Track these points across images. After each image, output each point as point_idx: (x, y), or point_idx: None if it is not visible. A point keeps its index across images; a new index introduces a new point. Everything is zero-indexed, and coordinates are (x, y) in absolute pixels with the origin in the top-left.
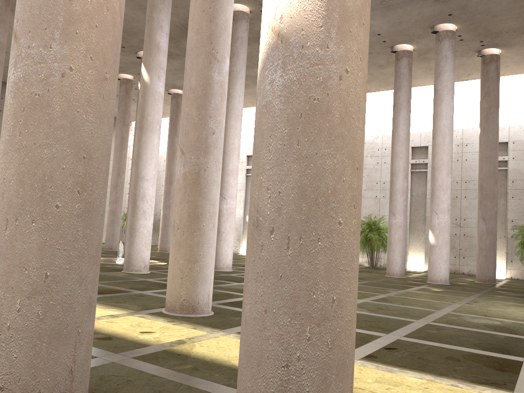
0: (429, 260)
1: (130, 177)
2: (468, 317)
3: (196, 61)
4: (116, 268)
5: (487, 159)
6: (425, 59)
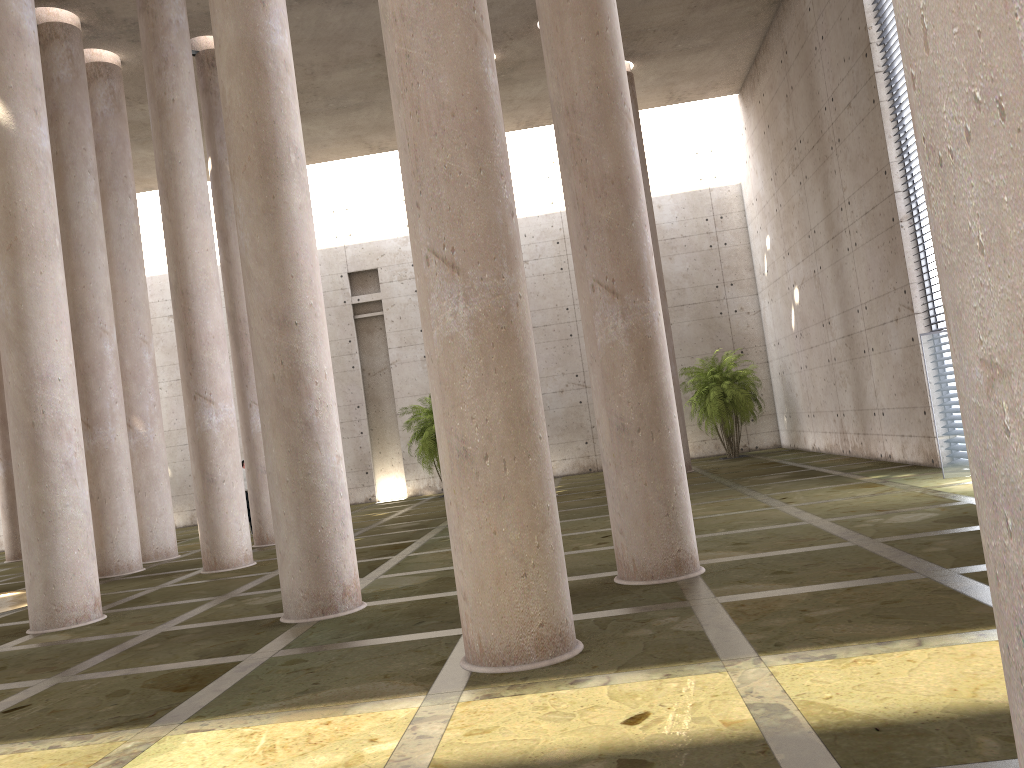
0: None
1: None
2: (874, 518)
3: (442, 36)
4: None
5: None
6: (508, 81)
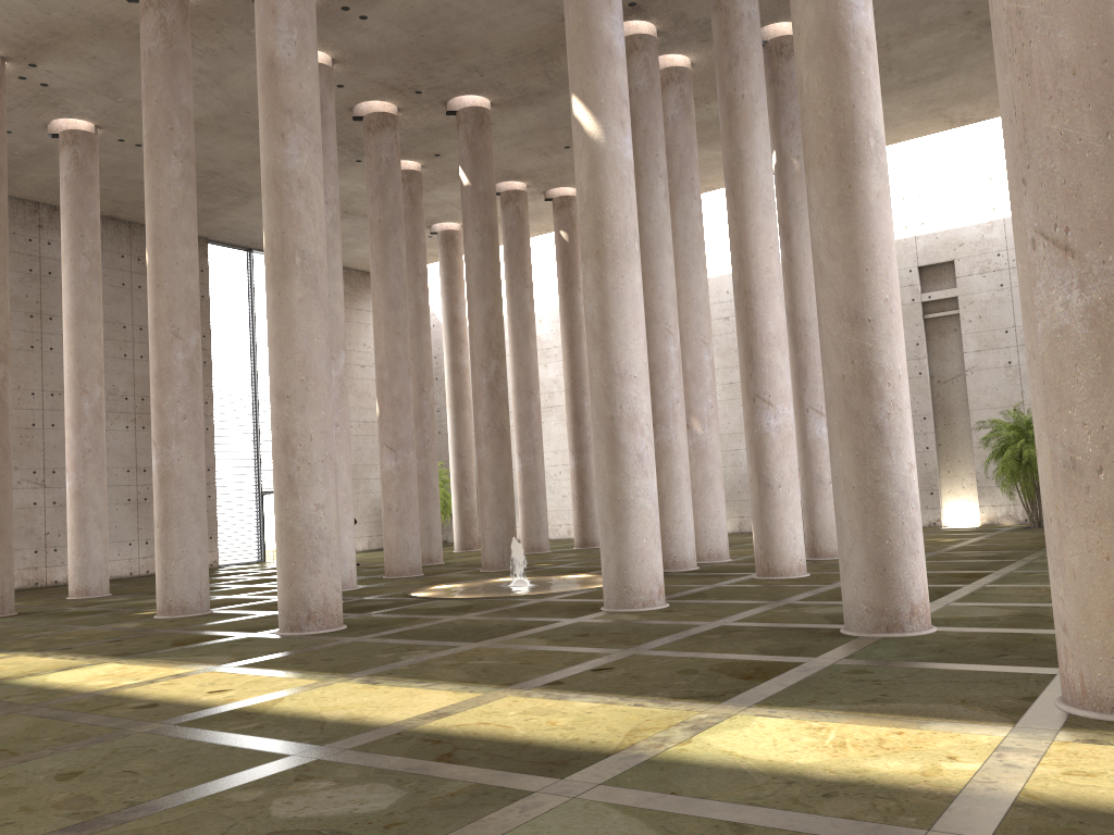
0: None
1: (474, 390)
2: None
3: None
4: (566, 604)
5: None
6: None
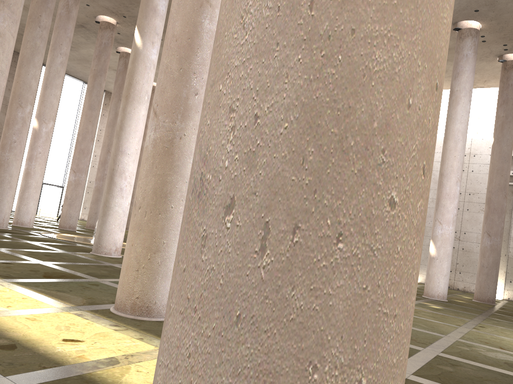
0: (427, 273)
1: None
2: (483, 349)
3: (183, 2)
4: (86, 248)
5: (498, 171)
6: None
